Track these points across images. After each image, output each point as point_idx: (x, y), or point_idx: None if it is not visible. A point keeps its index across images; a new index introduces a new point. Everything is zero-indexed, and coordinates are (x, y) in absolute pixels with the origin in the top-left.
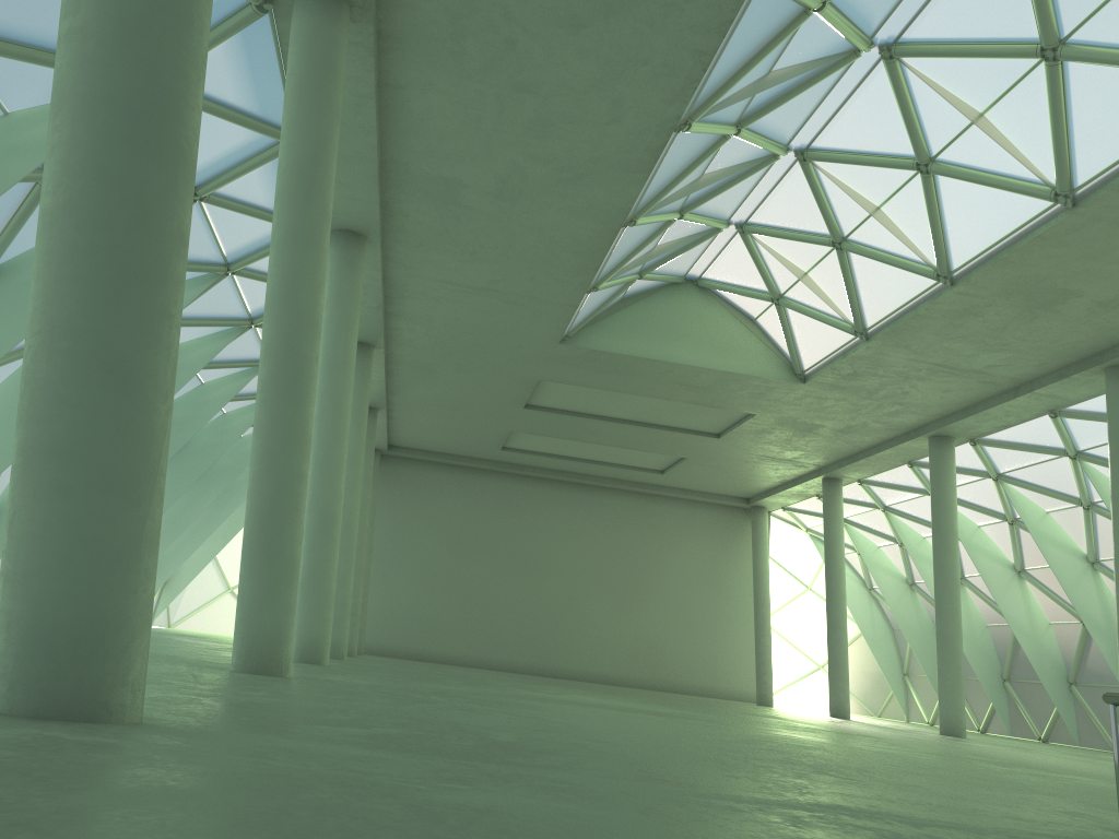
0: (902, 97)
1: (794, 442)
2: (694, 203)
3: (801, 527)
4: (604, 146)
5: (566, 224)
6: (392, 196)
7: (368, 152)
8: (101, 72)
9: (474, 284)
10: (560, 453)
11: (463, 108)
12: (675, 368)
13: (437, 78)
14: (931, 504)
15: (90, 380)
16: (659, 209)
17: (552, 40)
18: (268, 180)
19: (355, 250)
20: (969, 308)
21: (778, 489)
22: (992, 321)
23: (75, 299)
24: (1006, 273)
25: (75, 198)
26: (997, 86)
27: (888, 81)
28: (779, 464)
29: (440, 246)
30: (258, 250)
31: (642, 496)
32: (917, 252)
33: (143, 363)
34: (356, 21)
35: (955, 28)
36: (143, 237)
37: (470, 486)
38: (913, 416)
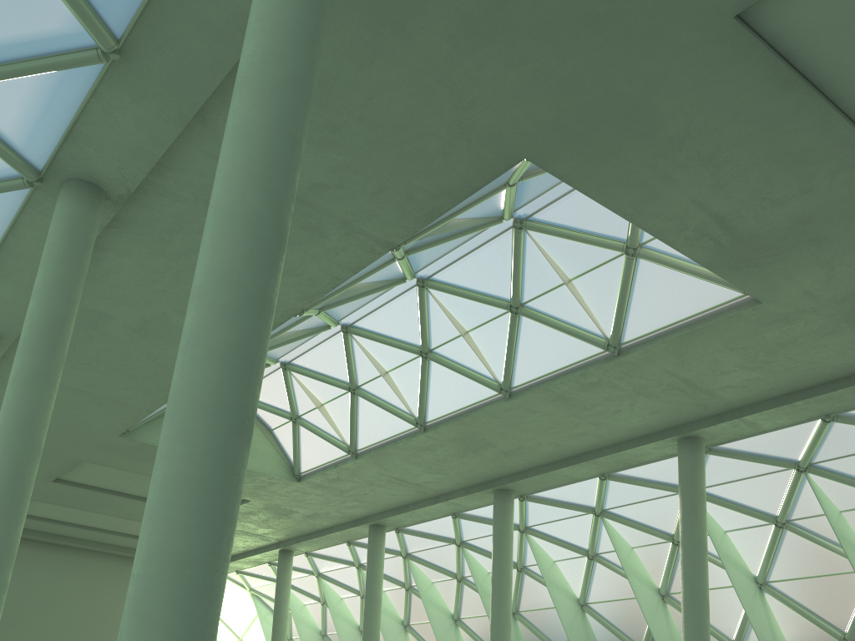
0: (423, 311)
1: (270, 522)
2: None
3: (247, 587)
4: None
5: None
6: None
7: None
8: (229, 388)
9: (72, 385)
10: (61, 519)
11: (147, 272)
12: None
13: (139, 250)
14: (366, 577)
15: (201, 596)
16: None
17: None
18: None
19: None
20: (429, 446)
21: (240, 557)
22: (440, 455)
23: (199, 540)
24: (460, 428)
25: (205, 470)
26: (480, 318)
27: (417, 299)
28: (250, 537)
29: None
30: None
31: (121, 558)
32: (407, 406)
33: (224, 581)
34: (104, 208)
35: (465, 281)
36: (236, 496)
37: None
38: (363, 510)
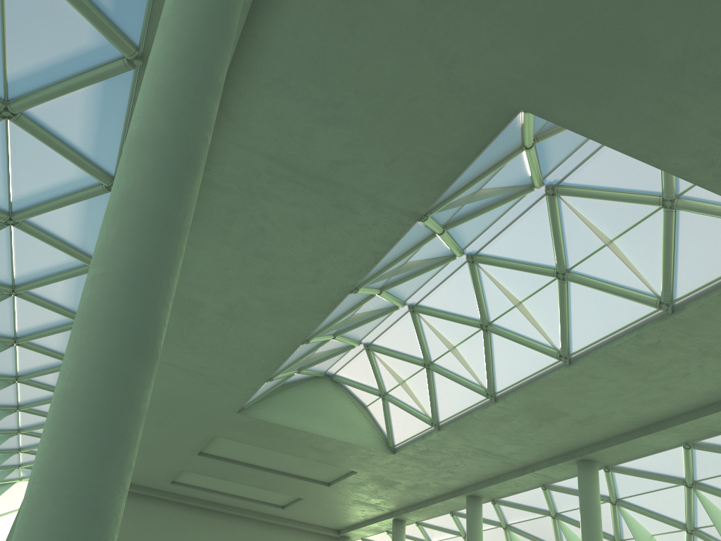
0: (476, 285)
1: (379, 493)
2: (343, 330)
3: None
4: (303, 295)
5: (265, 338)
6: None
7: None
8: (122, 304)
9: (190, 368)
10: (213, 488)
11: (219, 261)
12: (312, 436)
13: (208, 241)
14: None
15: (80, 519)
16: (324, 333)
17: (288, 232)
18: (69, 287)
19: None
20: (503, 416)
21: (361, 525)
22: (516, 425)
23: (81, 459)
24: (528, 398)
25: (92, 386)
26: (530, 288)
27: (469, 274)
28: (366, 507)
29: (174, 341)
30: (42, 331)
31: (265, 524)
32: (476, 378)
33: (114, 505)
34: None
35: (510, 253)
36: (129, 415)
37: (140, 510)
38: (458, 481)
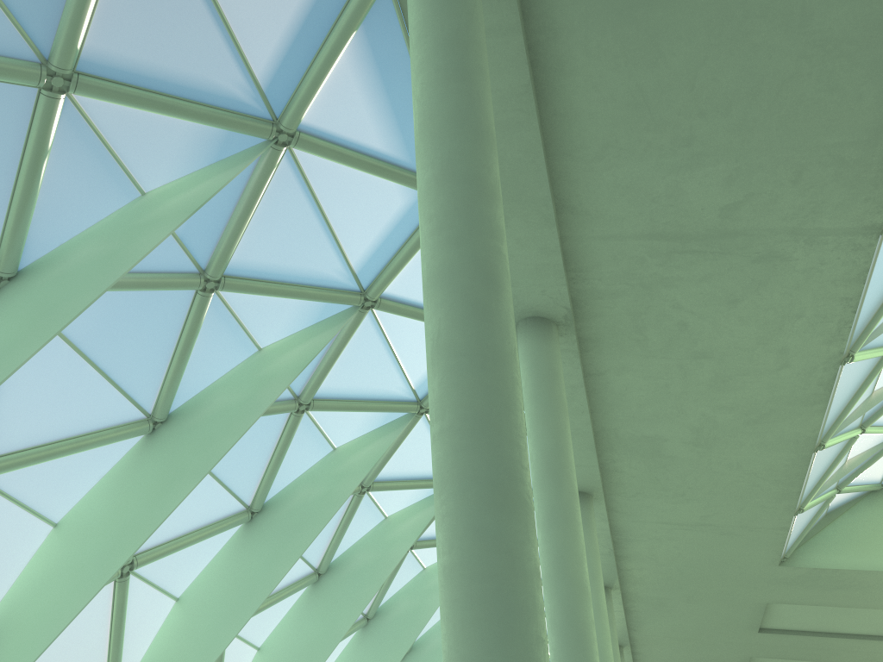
0: None
1: None
2: (872, 417)
3: None
4: (780, 388)
5: (761, 457)
6: (607, 457)
7: (584, 427)
8: (466, 457)
9: (689, 521)
10: None
11: (653, 380)
12: None
13: (628, 361)
14: None
15: None
16: (841, 429)
17: (716, 316)
18: None
19: (585, 507)
20: None
21: None
22: None
23: (478, 638)
24: None
25: (465, 555)
26: None
27: None
28: None
29: (653, 492)
30: None
31: None
32: None
33: None
34: (562, 334)
35: None
36: (515, 579)
37: None
38: None
